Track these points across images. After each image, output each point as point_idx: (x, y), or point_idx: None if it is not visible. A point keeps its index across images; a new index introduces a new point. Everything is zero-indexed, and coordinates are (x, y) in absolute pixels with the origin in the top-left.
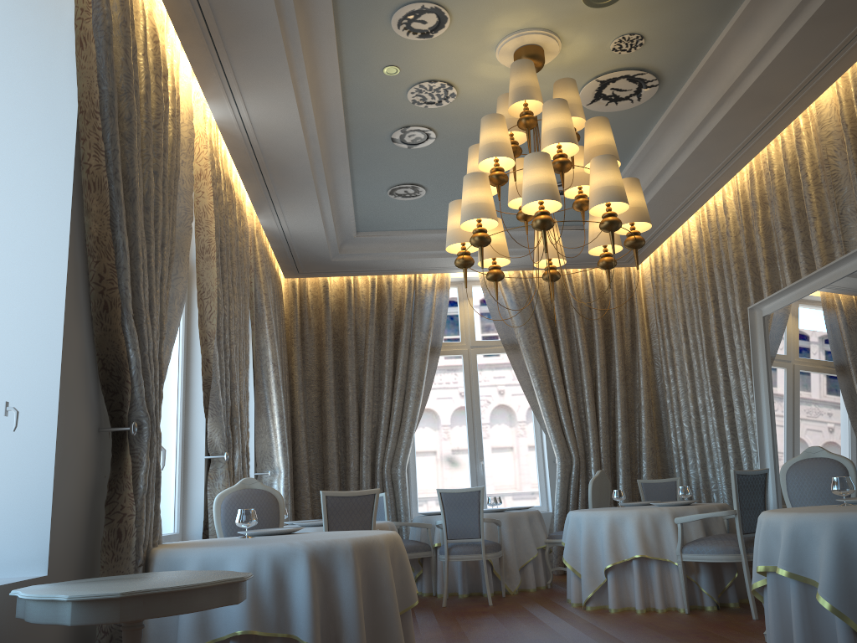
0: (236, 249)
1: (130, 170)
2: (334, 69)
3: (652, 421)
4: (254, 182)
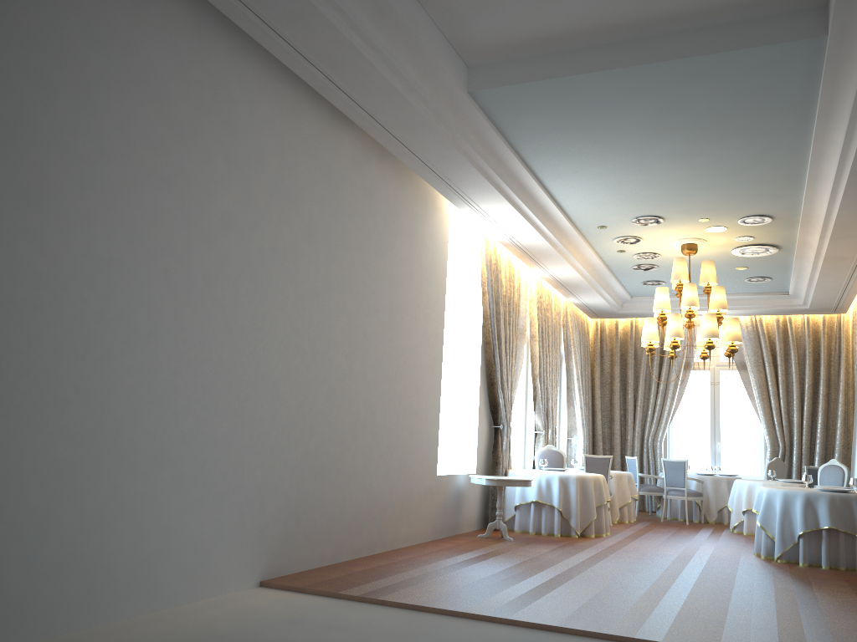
0: (551, 328)
1: (499, 332)
2: (591, 254)
3: (845, 426)
4: (561, 289)
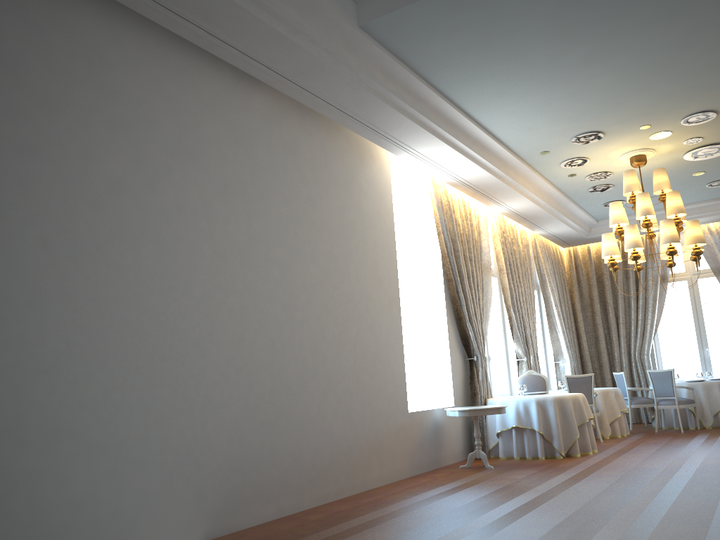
0: (519, 260)
1: (460, 268)
2: (543, 182)
3: None
4: (524, 222)
